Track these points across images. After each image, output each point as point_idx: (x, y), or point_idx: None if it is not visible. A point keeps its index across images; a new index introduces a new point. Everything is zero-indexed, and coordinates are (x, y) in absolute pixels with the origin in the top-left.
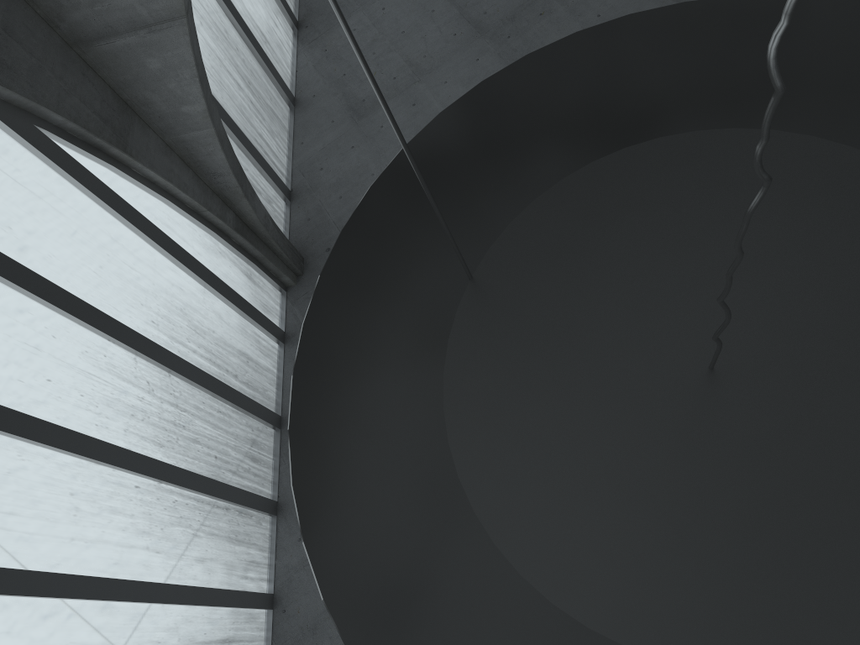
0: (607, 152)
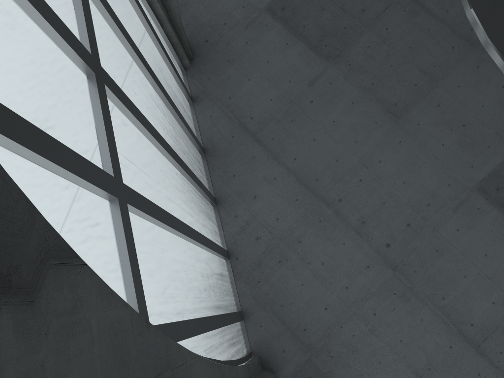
0: None
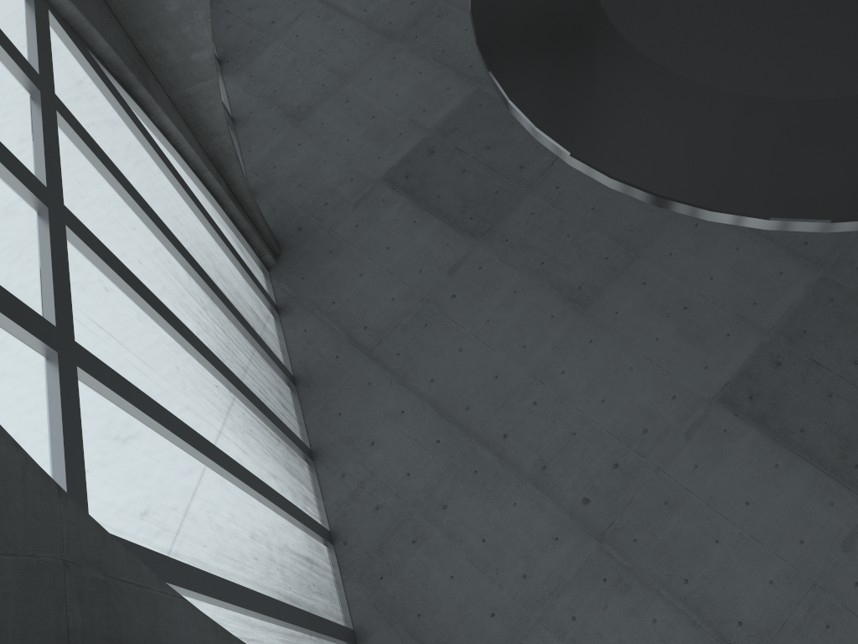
0: None
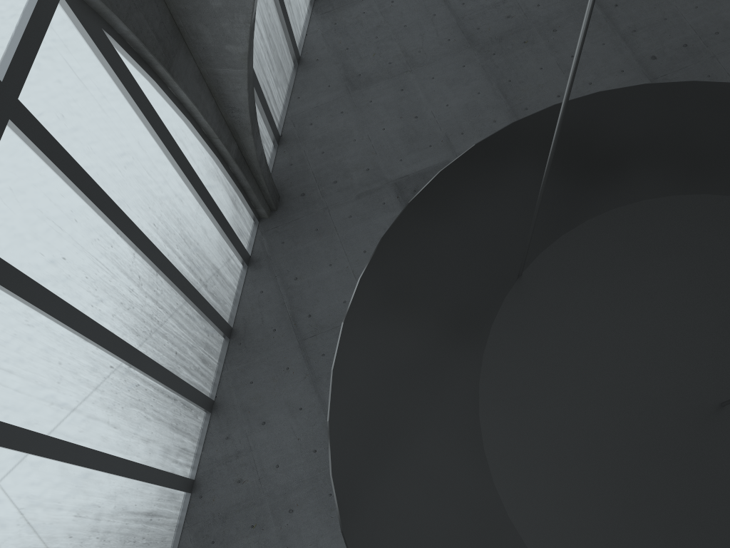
0: (658, 195)
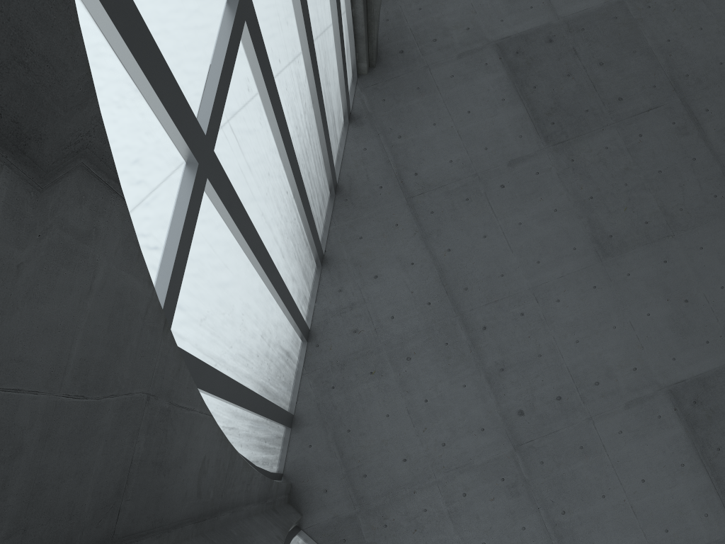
0: None
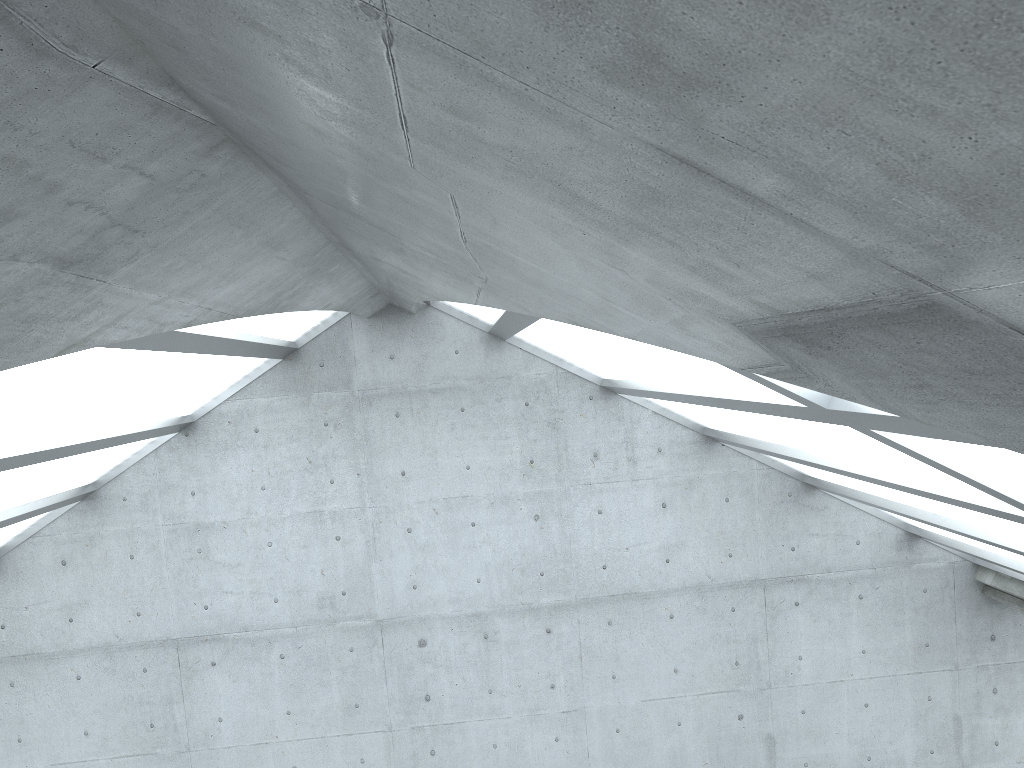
0: None
